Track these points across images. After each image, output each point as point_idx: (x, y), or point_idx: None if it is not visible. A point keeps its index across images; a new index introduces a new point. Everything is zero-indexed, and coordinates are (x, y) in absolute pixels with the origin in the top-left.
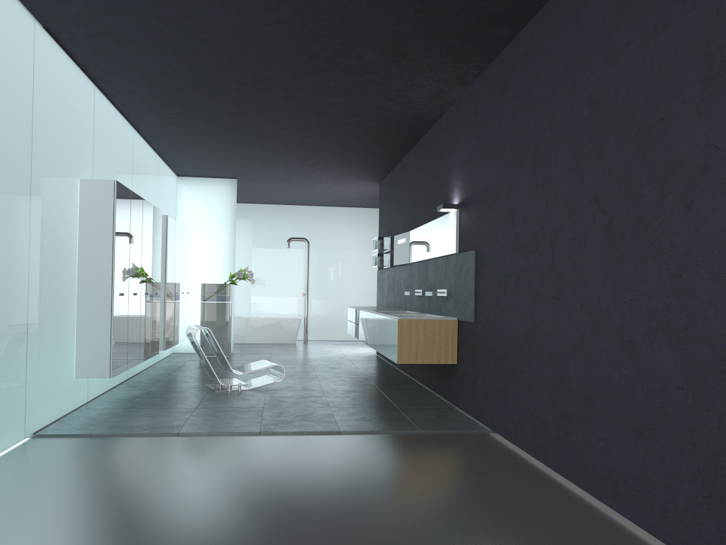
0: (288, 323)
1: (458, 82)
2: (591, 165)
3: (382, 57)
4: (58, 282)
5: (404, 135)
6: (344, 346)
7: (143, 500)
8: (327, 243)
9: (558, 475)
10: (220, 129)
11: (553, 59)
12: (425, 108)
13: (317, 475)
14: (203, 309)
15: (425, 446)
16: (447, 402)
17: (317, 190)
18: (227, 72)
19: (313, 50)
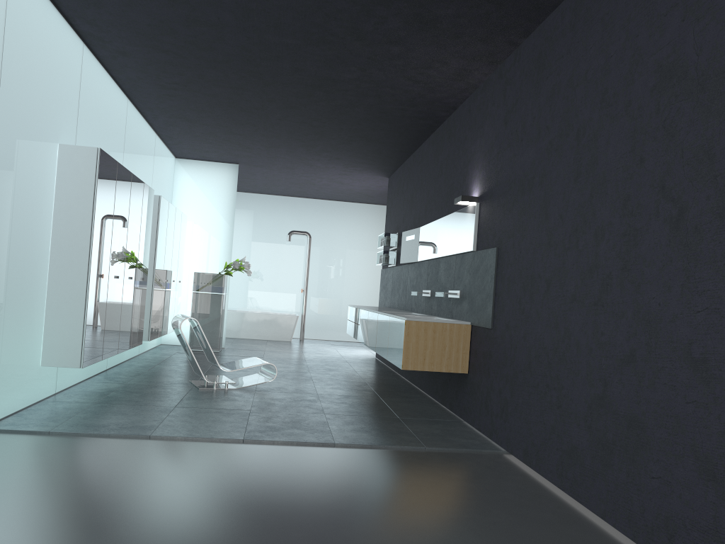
0: (285, 320)
1: (487, 60)
2: (656, 146)
3: (405, 24)
4: (25, 257)
5: (420, 122)
6: (342, 347)
7: (91, 522)
8: (329, 239)
9: (591, 513)
10: (221, 105)
11: (609, 25)
12: (446, 90)
13: (306, 499)
14: (194, 300)
15: (432, 467)
16: (453, 414)
17: (322, 182)
18: (231, 33)
19: (328, 11)
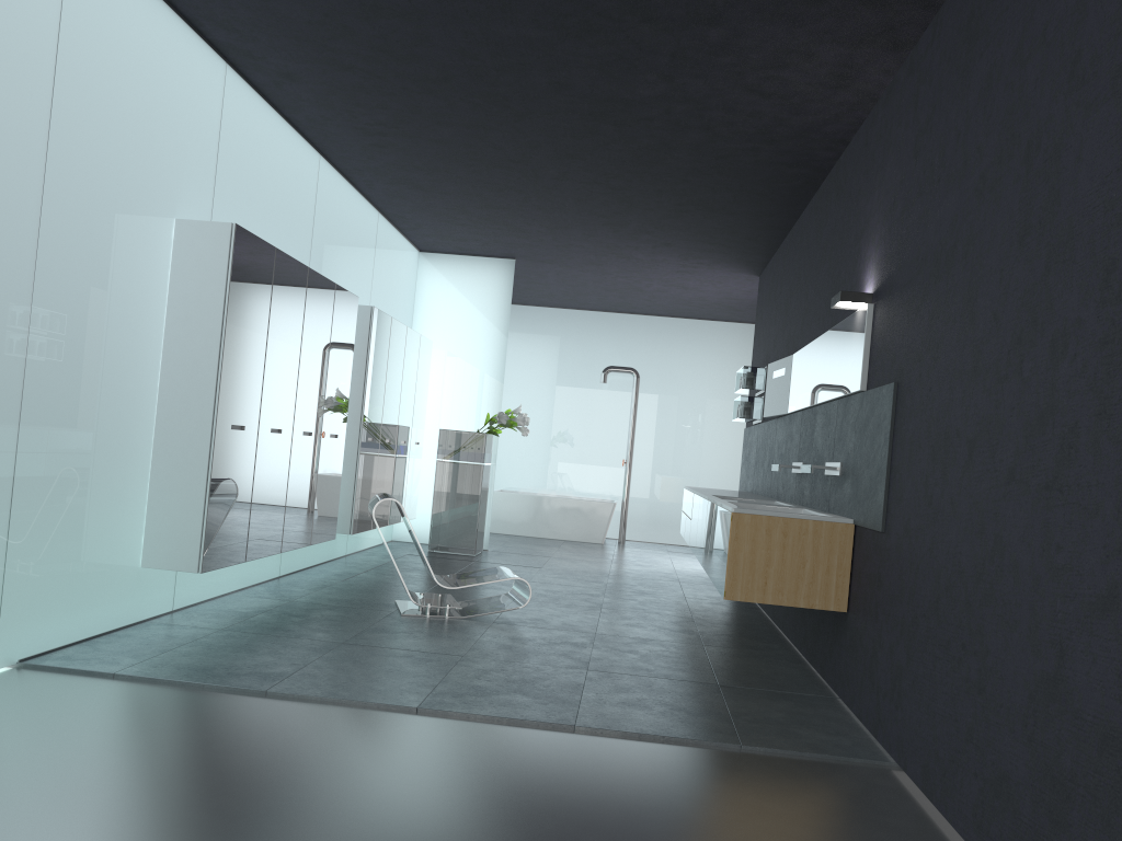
0: (594, 509)
1: (885, 43)
2: None
3: None
4: (107, 395)
5: (790, 172)
6: (684, 556)
7: None
8: (671, 380)
9: None
10: (460, 157)
11: None
12: (822, 109)
13: (460, 832)
14: (439, 472)
15: (736, 787)
16: (824, 684)
17: (653, 286)
18: (436, 27)
19: None
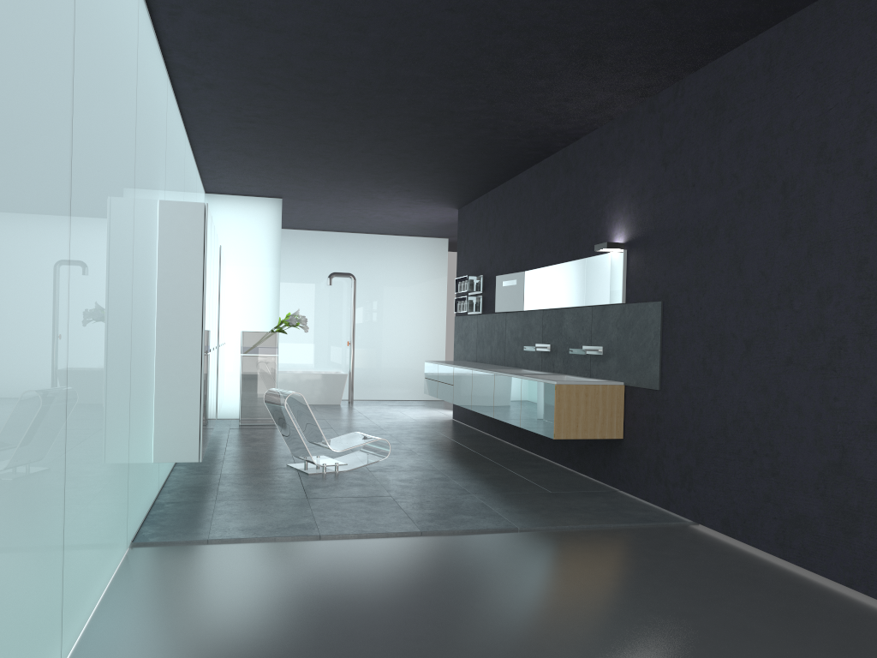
0: (332, 380)
1: (638, 93)
2: None
3: (566, 59)
4: (146, 339)
5: (528, 153)
6: (403, 408)
7: (371, 638)
8: (375, 280)
9: (828, 581)
10: (299, 137)
11: (824, 75)
12: (576, 122)
13: (551, 592)
14: (243, 364)
15: (638, 546)
16: (602, 483)
17: (375, 215)
18: (357, 67)
19: (486, 46)
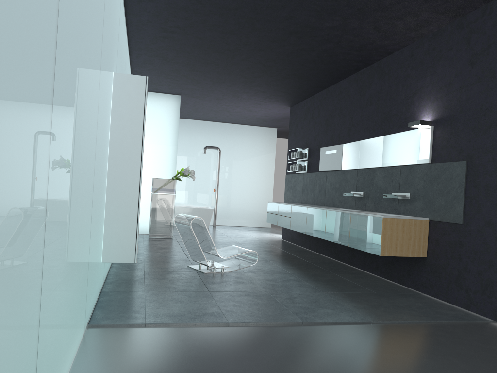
0: (204, 212)
1: (452, 14)
2: None
3: None
4: (102, 170)
5: (353, 64)
6: (248, 231)
7: None
8: (231, 152)
9: None
10: (202, 46)
11: None
12: (396, 39)
13: None
14: (153, 199)
15: (469, 340)
16: (406, 287)
17: (236, 109)
18: None
19: None
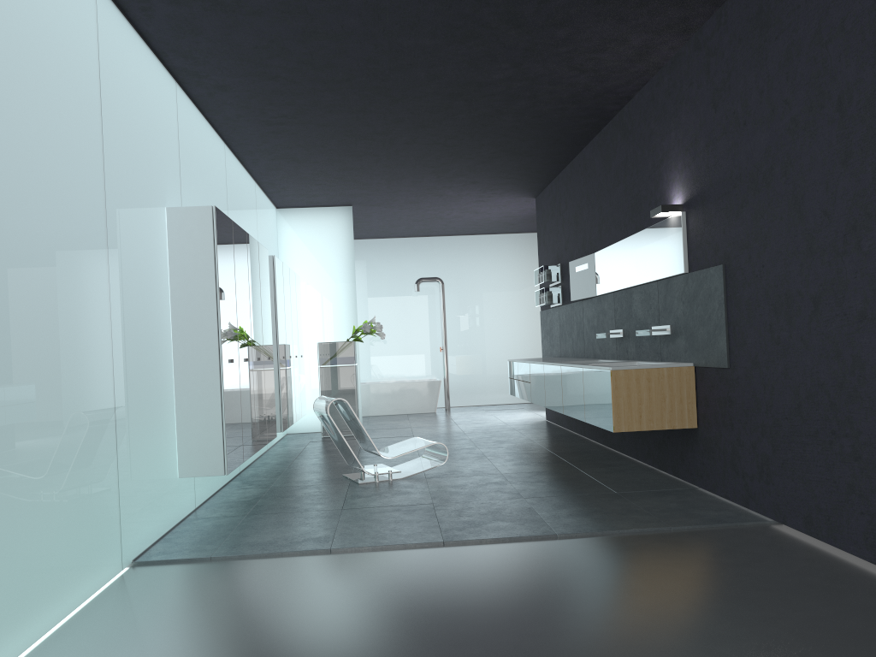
0: (425, 387)
1: (678, 30)
2: None
3: None
4: (149, 349)
5: (583, 122)
6: (499, 412)
7: None
8: (465, 282)
9: None
10: (336, 135)
11: None
12: (621, 77)
13: (559, 611)
14: (322, 376)
15: (693, 552)
16: (681, 481)
17: (452, 214)
18: (355, 43)
19: None
